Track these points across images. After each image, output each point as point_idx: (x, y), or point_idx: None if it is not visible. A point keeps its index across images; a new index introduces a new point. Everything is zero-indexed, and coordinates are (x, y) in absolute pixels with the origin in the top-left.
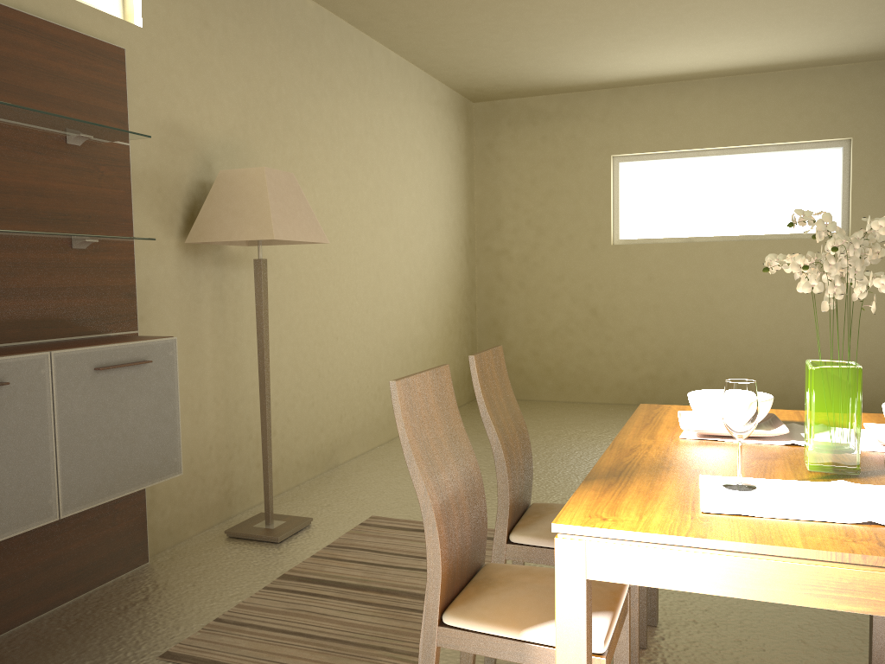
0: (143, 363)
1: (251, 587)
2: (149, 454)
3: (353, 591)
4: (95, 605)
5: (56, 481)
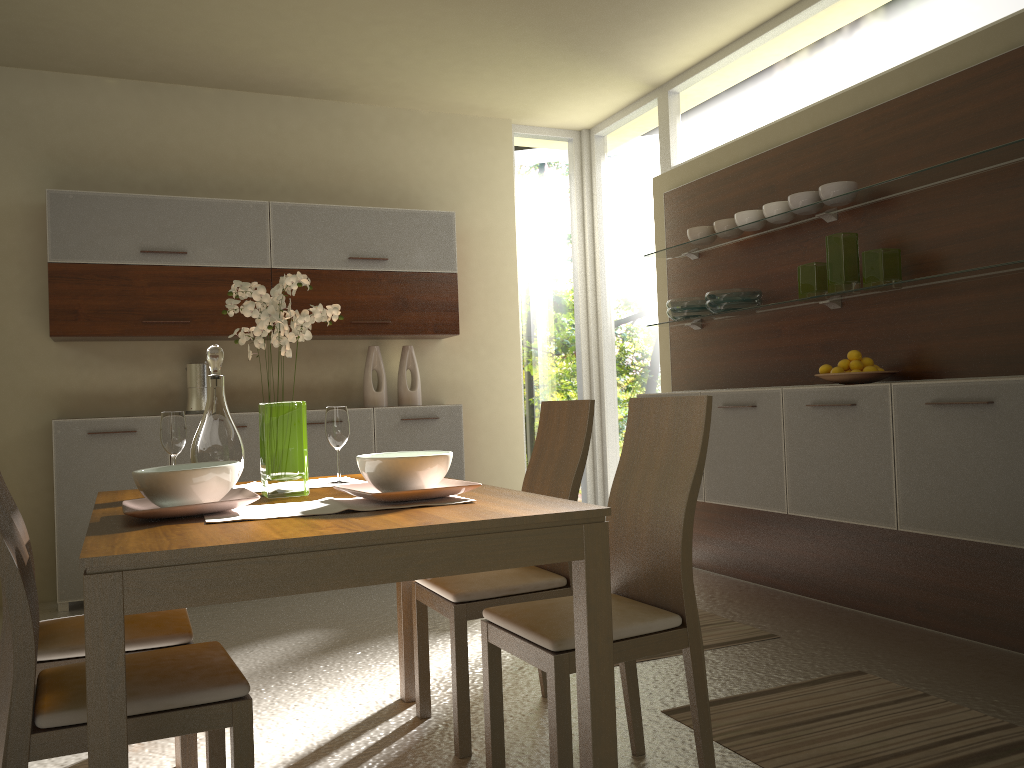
0: (975, 403)
1: (1023, 720)
2: (997, 508)
3: (945, 757)
4: (1023, 666)
5: (894, 495)
